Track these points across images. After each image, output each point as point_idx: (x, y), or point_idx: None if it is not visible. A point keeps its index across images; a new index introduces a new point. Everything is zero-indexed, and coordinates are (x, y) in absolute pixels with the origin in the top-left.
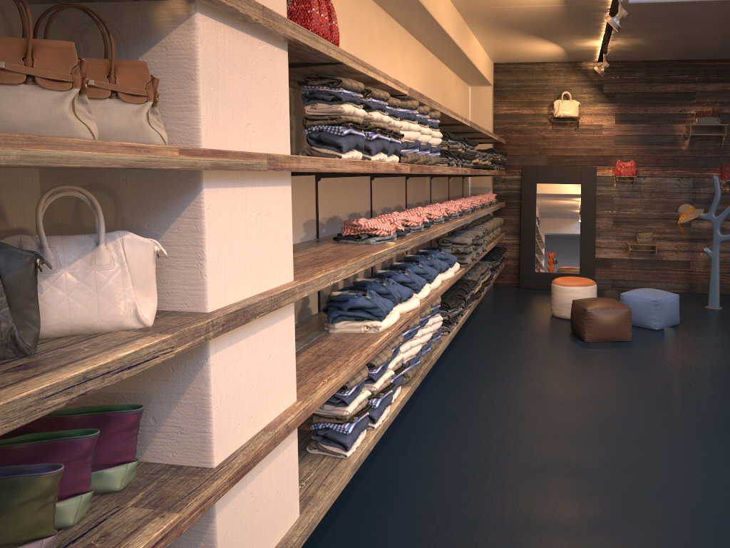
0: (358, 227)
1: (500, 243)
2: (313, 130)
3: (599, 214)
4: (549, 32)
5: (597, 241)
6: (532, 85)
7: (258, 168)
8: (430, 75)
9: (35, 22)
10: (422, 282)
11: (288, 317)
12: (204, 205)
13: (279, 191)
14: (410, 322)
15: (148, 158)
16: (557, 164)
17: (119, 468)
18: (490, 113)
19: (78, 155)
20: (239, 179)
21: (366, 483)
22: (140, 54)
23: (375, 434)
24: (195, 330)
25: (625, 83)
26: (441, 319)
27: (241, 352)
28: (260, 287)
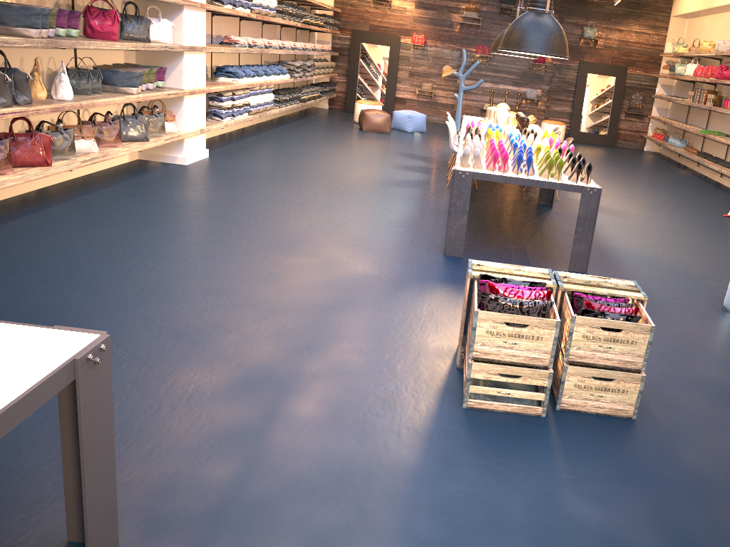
0: (230, 39)
1: (334, 81)
2: None
3: (400, 68)
4: None
5: (398, 86)
6: None
7: (198, 7)
8: None
9: None
10: (262, 73)
11: (204, 58)
12: (184, 15)
13: (202, 15)
14: (253, 86)
15: (176, 1)
16: (375, 31)
17: (161, 82)
18: None
19: None
20: (192, 9)
21: (230, 145)
22: None
23: (234, 121)
24: (183, 47)
25: None
26: (273, 96)
27: (191, 61)
28: (196, 44)
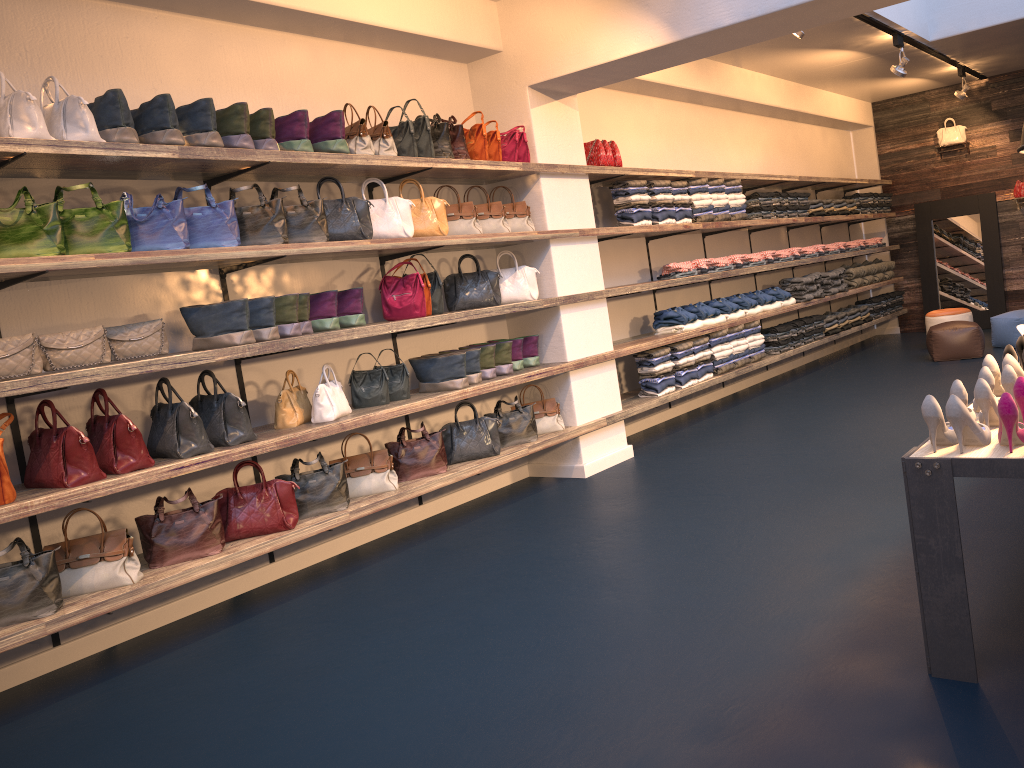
0: (669, 269)
1: (901, 288)
2: (618, 213)
3: (1004, 243)
4: (890, 72)
5: (1006, 273)
6: (914, 118)
7: (574, 236)
8: (776, 138)
9: (488, 191)
10: (733, 306)
11: (603, 307)
12: (552, 253)
13: (590, 246)
14: (715, 330)
15: (526, 236)
16: (951, 196)
17: (532, 357)
18: (874, 155)
19: (505, 237)
20: (567, 242)
21: (686, 429)
22: (524, 197)
23: (681, 390)
24: (551, 299)
25: (1015, 96)
26: (762, 337)
27: (576, 317)
28: (584, 290)
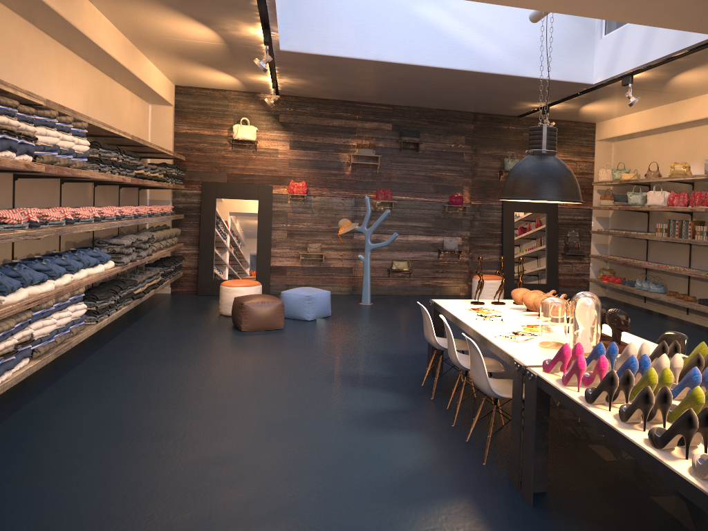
0: None
1: (179, 253)
2: None
3: (275, 227)
4: (220, 64)
5: (273, 251)
6: (214, 109)
7: None
8: (97, 90)
9: None
10: (61, 270)
11: None
12: None
13: None
14: (41, 302)
15: None
16: (236, 181)
17: None
18: (171, 131)
19: None
20: None
21: None
22: None
23: None
24: None
25: (298, 115)
26: (85, 307)
27: None
28: None
